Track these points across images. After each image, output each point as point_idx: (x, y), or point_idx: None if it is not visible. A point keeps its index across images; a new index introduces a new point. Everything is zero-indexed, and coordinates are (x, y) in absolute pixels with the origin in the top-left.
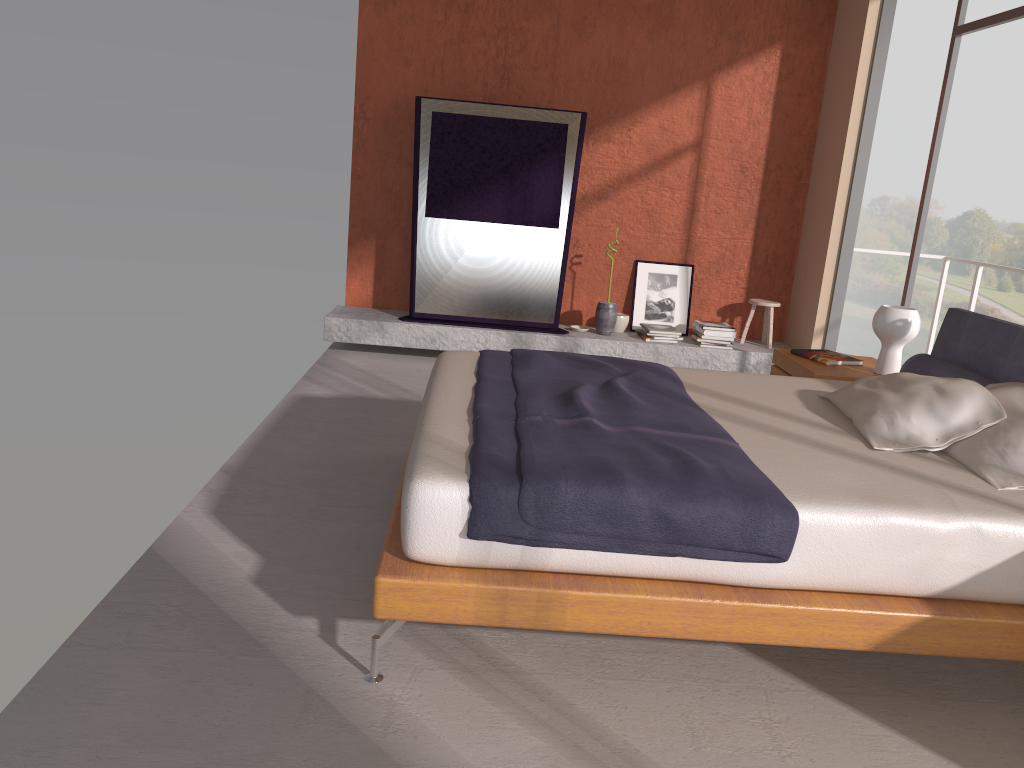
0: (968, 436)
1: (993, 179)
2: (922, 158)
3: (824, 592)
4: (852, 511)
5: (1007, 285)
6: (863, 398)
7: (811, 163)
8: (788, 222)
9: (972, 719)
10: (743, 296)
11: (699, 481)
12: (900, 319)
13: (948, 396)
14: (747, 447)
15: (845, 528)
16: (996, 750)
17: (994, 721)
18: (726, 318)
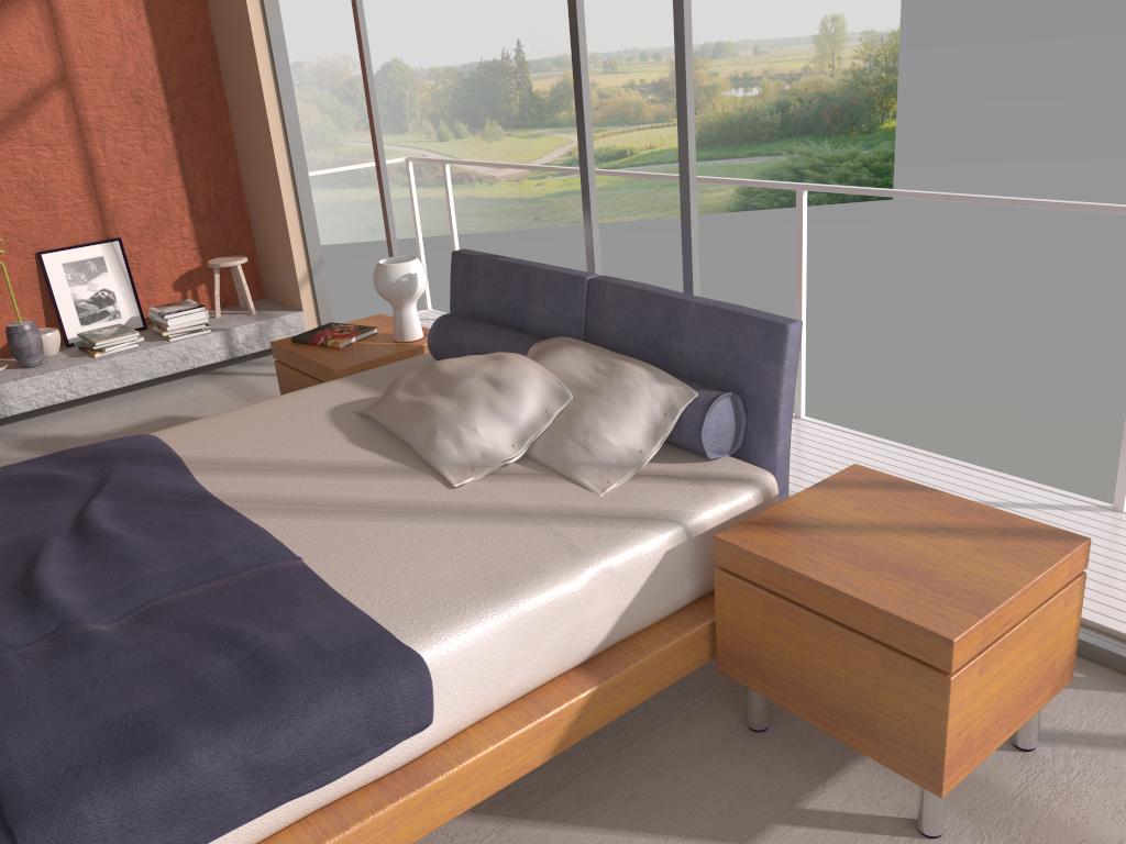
0: (543, 431)
1: (398, 24)
2: (321, 12)
3: (480, 721)
4: (481, 620)
5: (446, 134)
6: (414, 414)
7: (221, 75)
8: (219, 154)
9: (659, 758)
10: (198, 258)
11: (286, 683)
12: (405, 275)
13: (506, 388)
14: (315, 560)
15: (481, 645)
16: (696, 789)
17: (678, 747)
18: (188, 291)
